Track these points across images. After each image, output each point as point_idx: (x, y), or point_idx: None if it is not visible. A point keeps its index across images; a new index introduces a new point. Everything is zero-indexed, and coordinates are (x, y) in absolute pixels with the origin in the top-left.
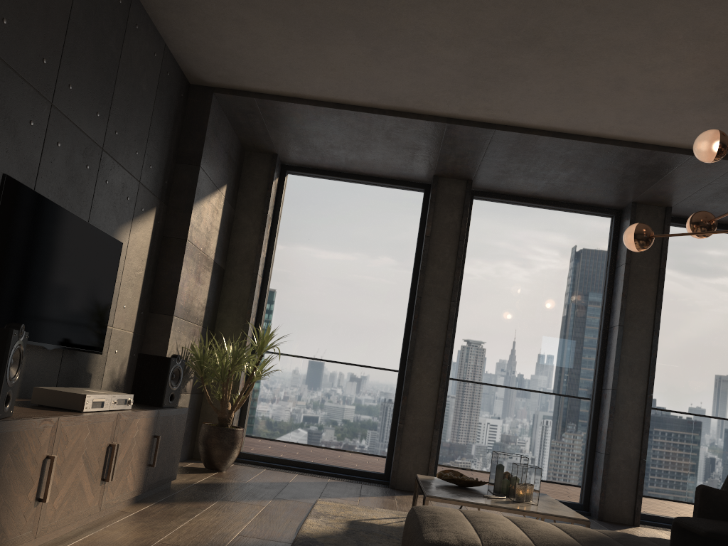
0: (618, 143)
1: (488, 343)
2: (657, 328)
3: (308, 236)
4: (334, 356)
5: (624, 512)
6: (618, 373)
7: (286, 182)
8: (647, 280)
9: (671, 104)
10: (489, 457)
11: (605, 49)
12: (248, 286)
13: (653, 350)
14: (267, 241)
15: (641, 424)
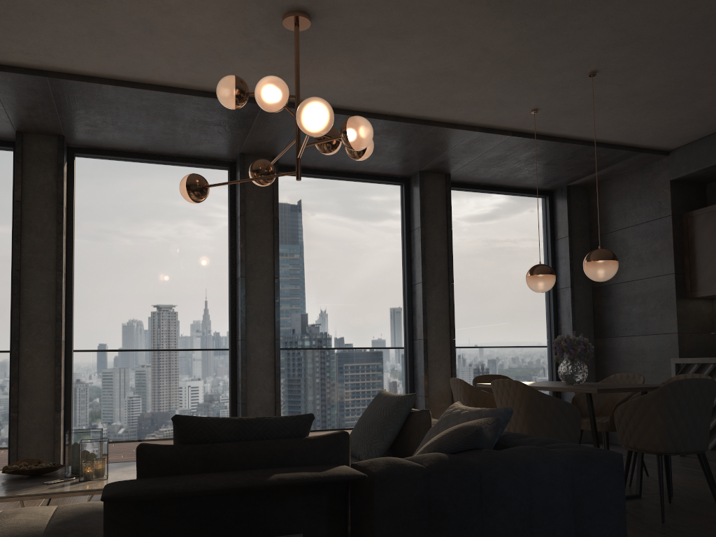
0: (188, 92)
1: (113, 311)
2: (277, 276)
3: None
4: None
5: None
6: (245, 324)
7: None
8: (263, 230)
9: (213, 50)
10: (129, 428)
11: None
12: None
13: (276, 297)
14: None
15: (273, 368)
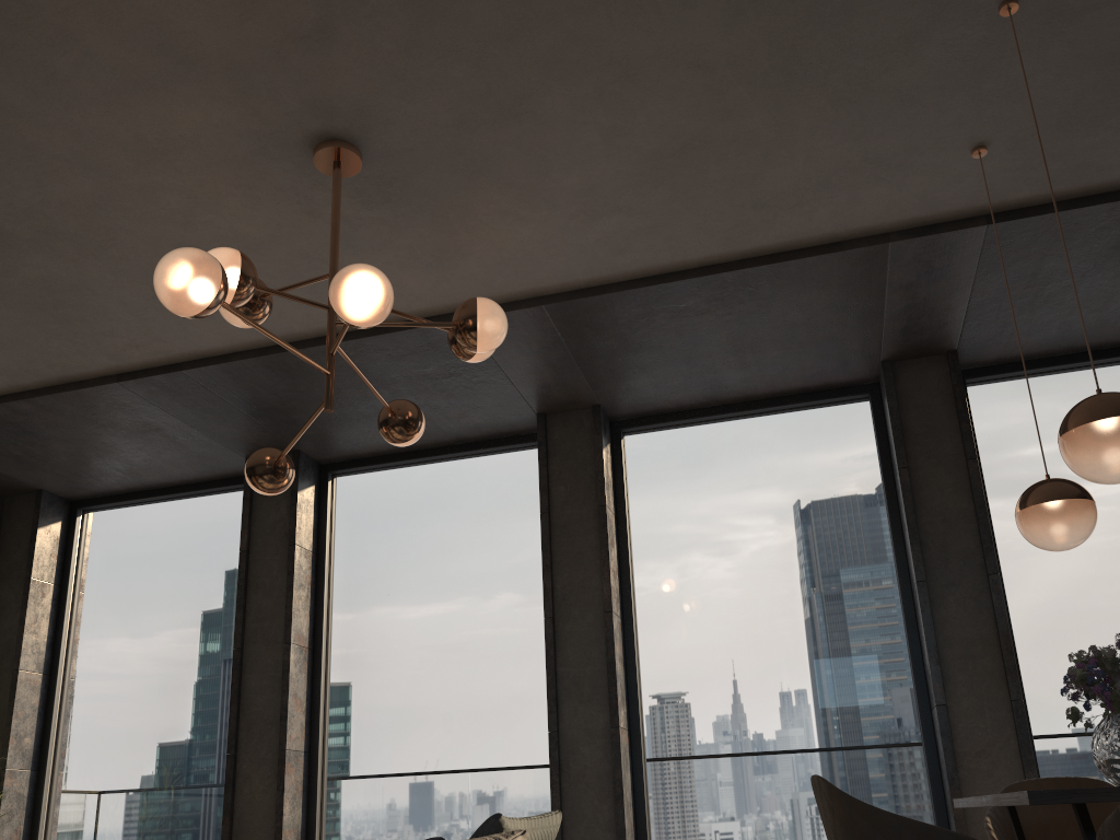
0: (353, 335)
1: (376, 698)
2: (608, 608)
3: (112, 594)
4: (153, 773)
5: None
6: (555, 701)
7: (81, 524)
8: (583, 531)
9: (306, 257)
10: None
11: (90, 215)
12: (9, 692)
13: (608, 647)
14: (49, 617)
15: (611, 784)
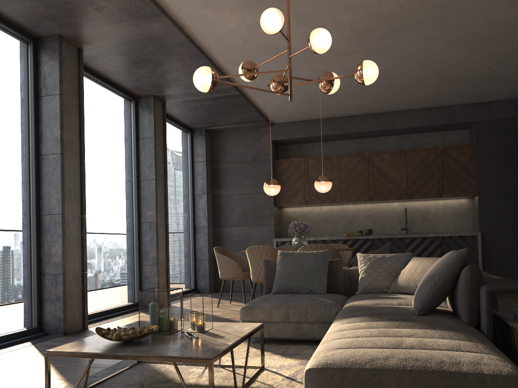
0: None
1: None
2: (84, 158)
3: None
4: None
5: (77, 320)
6: (64, 199)
7: None
8: (73, 113)
9: None
10: None
11: None
12: None
13: (83, 177)
14: None
15: (80, 242)
